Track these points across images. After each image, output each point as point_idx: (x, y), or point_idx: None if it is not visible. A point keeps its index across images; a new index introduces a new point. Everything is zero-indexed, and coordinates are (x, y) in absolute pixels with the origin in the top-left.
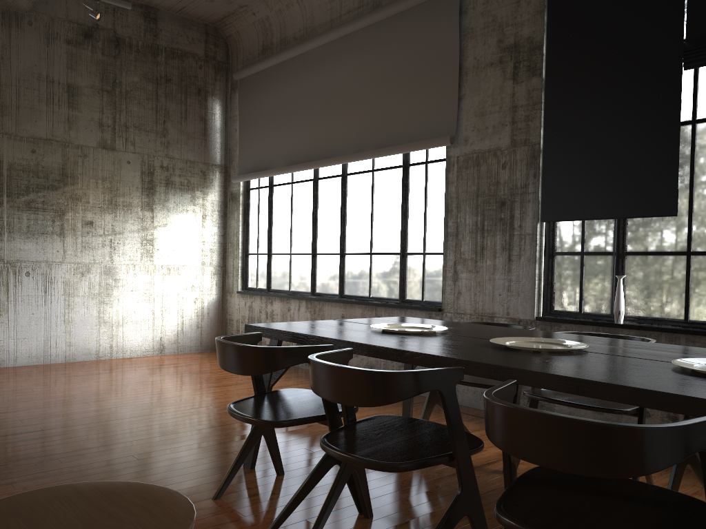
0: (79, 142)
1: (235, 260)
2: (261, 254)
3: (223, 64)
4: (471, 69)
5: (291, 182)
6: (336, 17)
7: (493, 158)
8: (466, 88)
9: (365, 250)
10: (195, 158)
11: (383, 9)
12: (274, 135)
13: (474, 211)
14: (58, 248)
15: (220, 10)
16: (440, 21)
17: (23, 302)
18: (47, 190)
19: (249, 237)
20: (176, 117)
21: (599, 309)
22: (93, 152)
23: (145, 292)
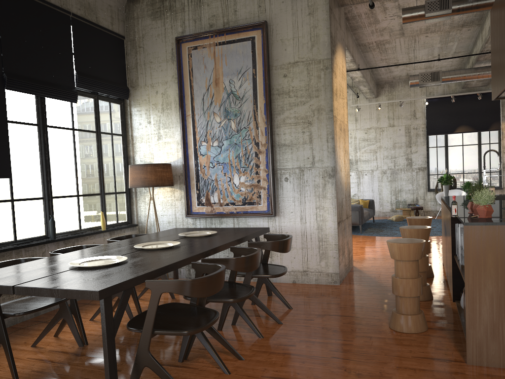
0: None
1: None
2: None
3: None
4: None
5: None
6: None
7: None
8: None
9: None
10: None
11: None
12: None
13: None
14: None
15: None
16: None
17: None
18: None
19: None
20: None
21: None
22: None
23: None
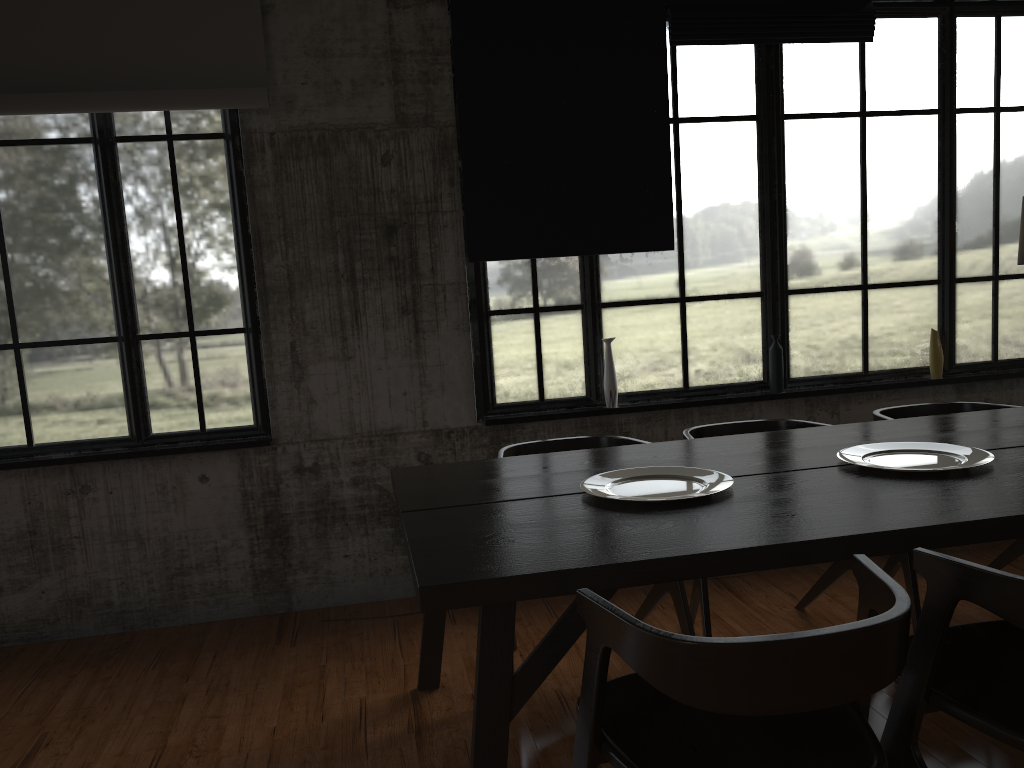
0: None
1: None
2: None
3: None
4: None
5: None
6: None
7: (359, 143)
8: None
9: None
10: None
11: None
12: None
13: (328, 243)
14: None
15: None
16: None
17: None
18: None
19: None
20: None
21: (570, 391)
22: None
23: None
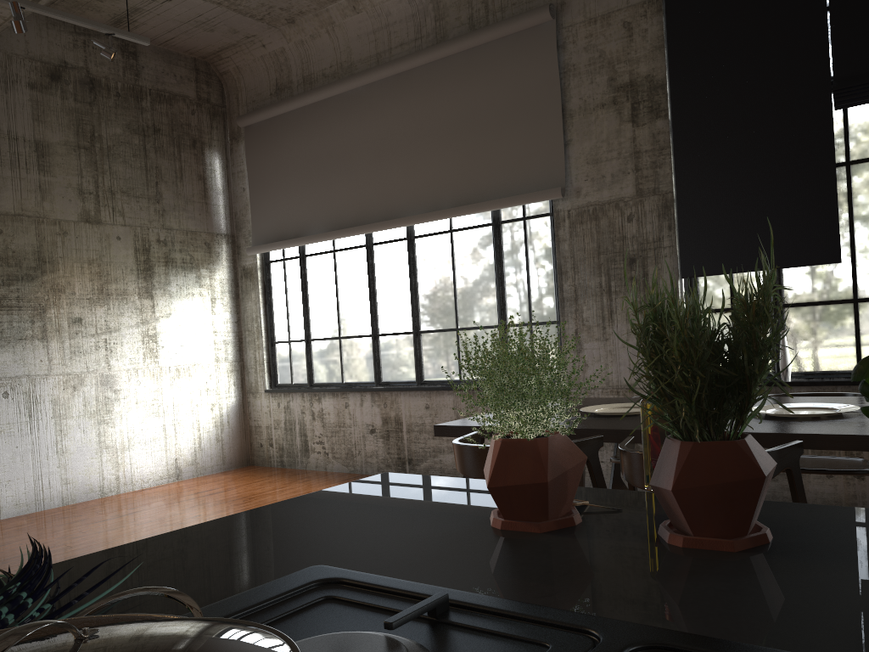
0: (56, 215)
1: (257, 352)
2: (295, 341)
3: (219, 107)
4: (577, 111)
5: (334, 250)
6: (383, 50)
7: (615, 210)
8: (572, 132)
9: (448, 325)
10: (197, 228)
11: (456, 42)
12: (305, 194)
13: (596, 271)
14: (41, 356)
15: (219, 41)
16: (532, 57)
17: (3, 433)
18: (22, 281)
19: (274, 322)
20: (170, 177)
21: None
22: (74, 228)
23: (152, 403)
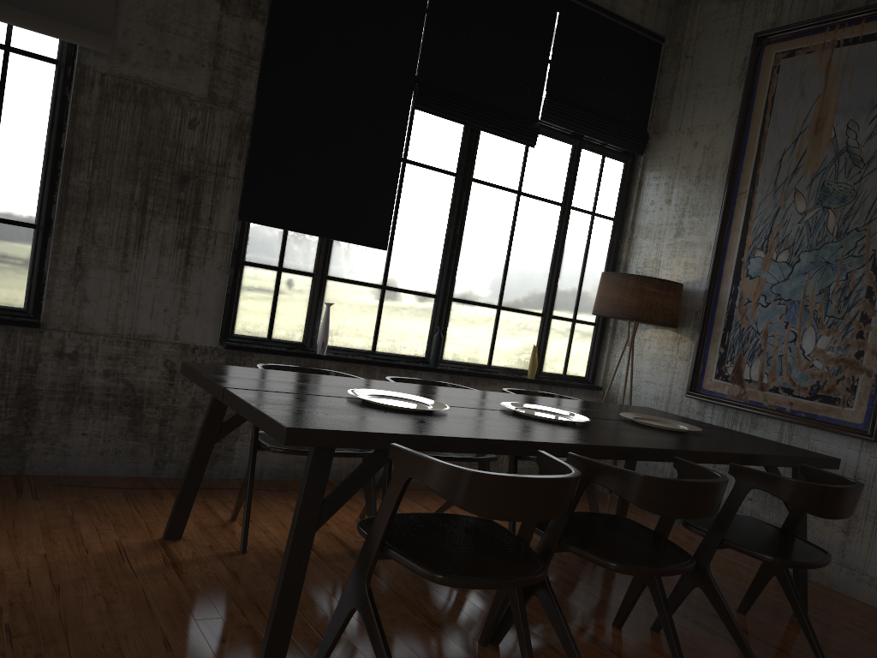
0: None
1: None
2: None
3: None
4: None
5: None
6: None
7: (174, 104)
8: None
9: None
10: None
11: None
12: None
13: (130, 175)
14: None
15: None
16: None
17: None
18: None
19: None
20: None
21: (291, 336)
22: None
23: None
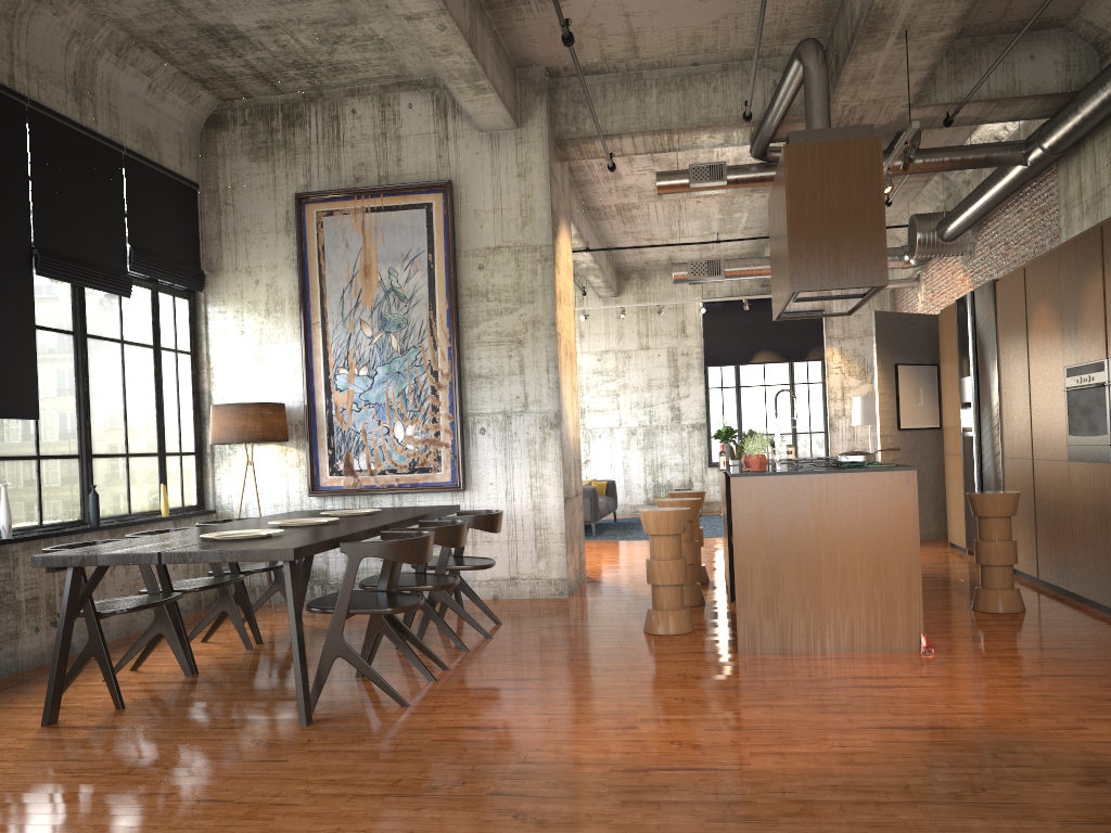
0: None
1: None
2: None
3: None
4: None
5: None
6: None
7: None
8: None
9: None
10: None
11: None
12: None
13: None
14: None
15: None
16: None
17: None
18: None
19: None
20: None
21: None
22: None
23: None
